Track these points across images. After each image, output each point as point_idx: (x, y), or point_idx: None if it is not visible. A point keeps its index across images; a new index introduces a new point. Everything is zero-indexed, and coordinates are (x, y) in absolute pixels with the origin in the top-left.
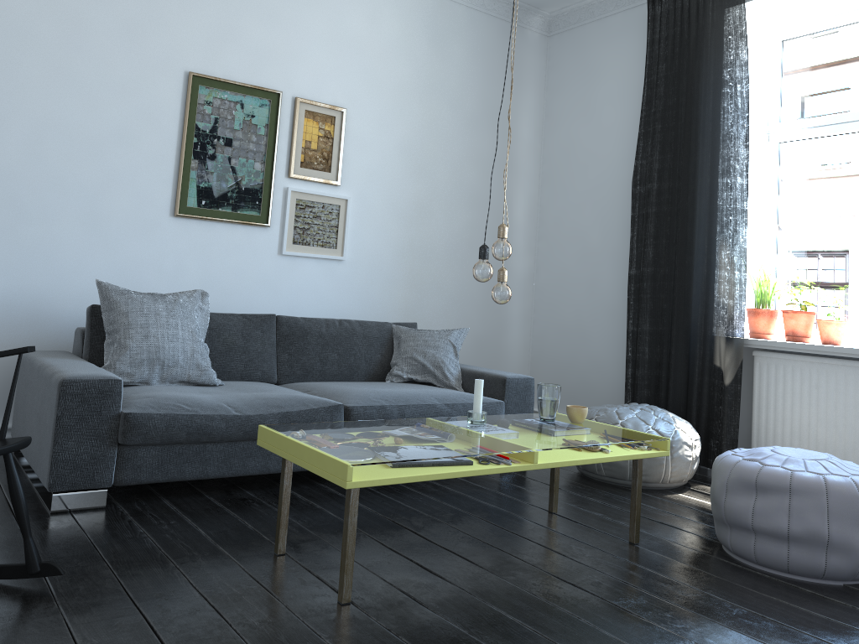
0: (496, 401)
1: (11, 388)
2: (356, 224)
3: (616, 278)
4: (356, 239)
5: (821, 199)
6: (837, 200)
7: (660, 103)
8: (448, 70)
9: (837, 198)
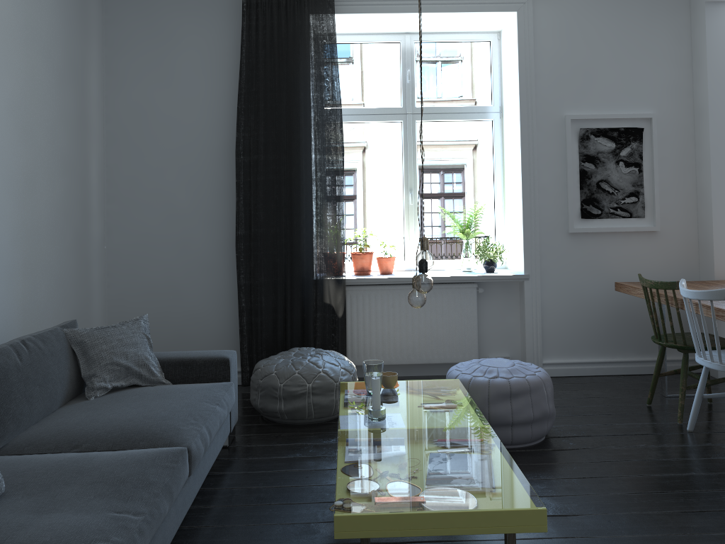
0: (230, 384)
1: None
2: None
3: (212, 237)
4: None
5: (358, 168)
6: (370, 170)
7: (262, 85)
8: (41, 12)
9: (369, 168)
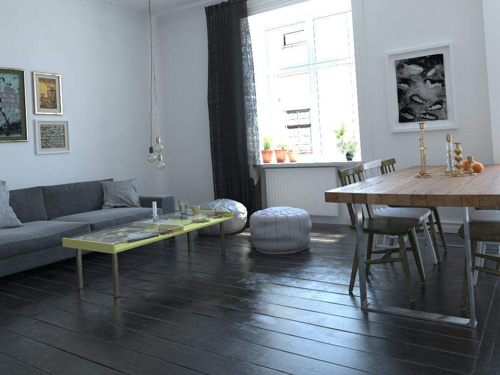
0: (158, 209)
1: None
2: (73, 133)
3: (205, 143)
4: (75, 140)
5: (286, 100)
6: (292, 101)
7: (216, 62)
8: (111, 48)
9: (291, 100)
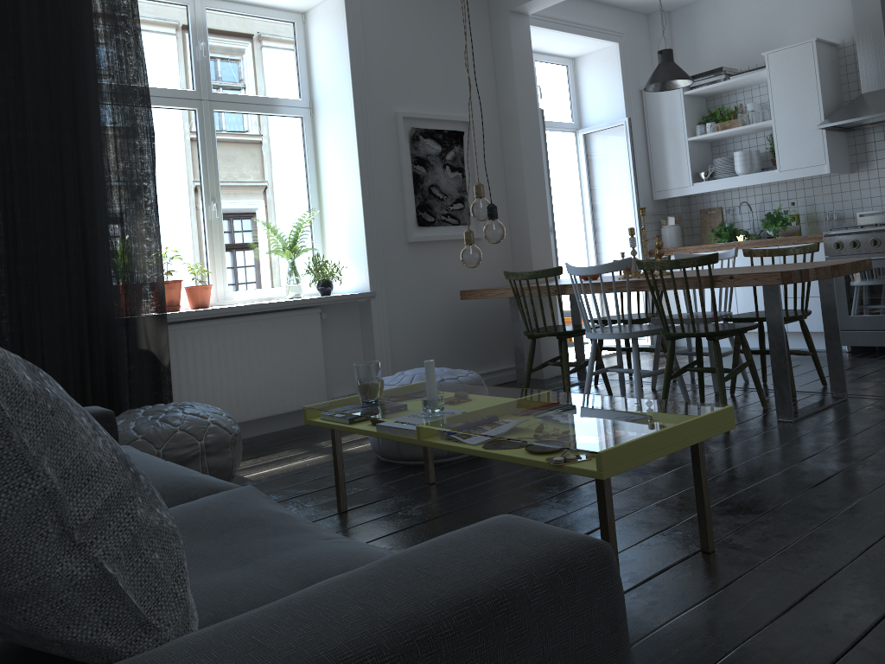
0: (129, 446)
1: None
2: None
3: None
4: None
5: None
6: (156, 172)
7: (25, 25)
8: None
9: (156, 169)
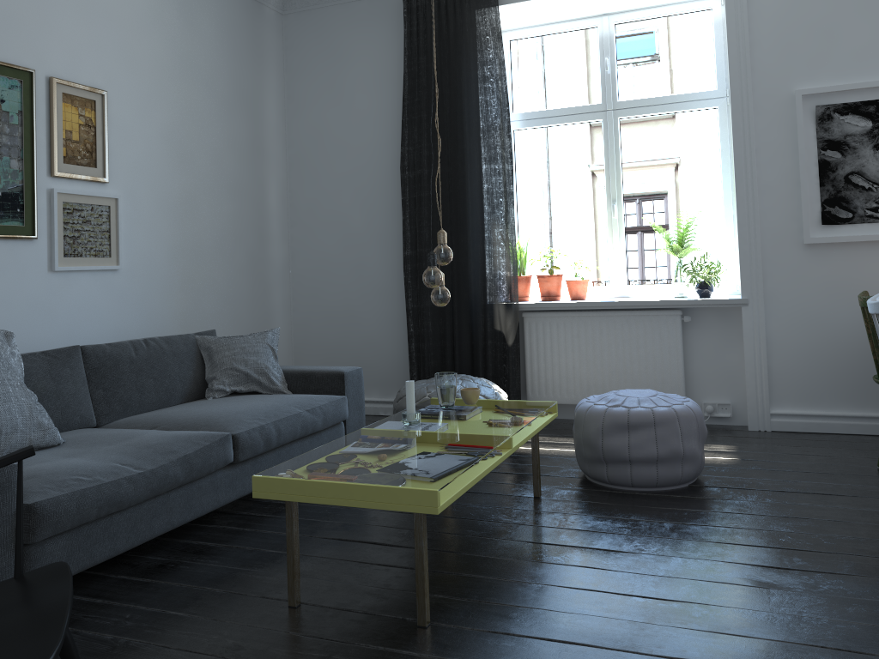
0: (340, 397)
1: (19, 507)
2: (127, 226)
3: (385, 260)
4: (130, 243)
5: (552, 179)
6: (565, 180)
7: (424, 93)
8: (200, 47)
9: (565, 178)
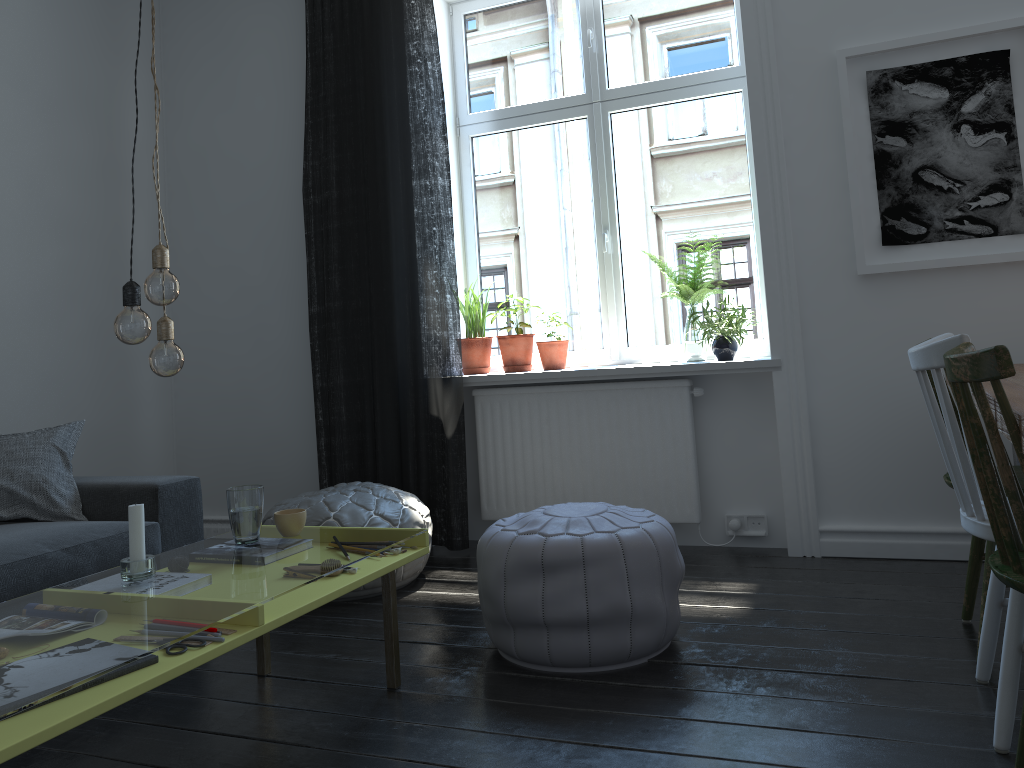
0: (146, 524)
1: None
2: None
3: (291, 321)
4: None
5: (524, 202)
6: (541, 203)
7: (331, 85)
8: (4, 26)
9: (541, 200)
